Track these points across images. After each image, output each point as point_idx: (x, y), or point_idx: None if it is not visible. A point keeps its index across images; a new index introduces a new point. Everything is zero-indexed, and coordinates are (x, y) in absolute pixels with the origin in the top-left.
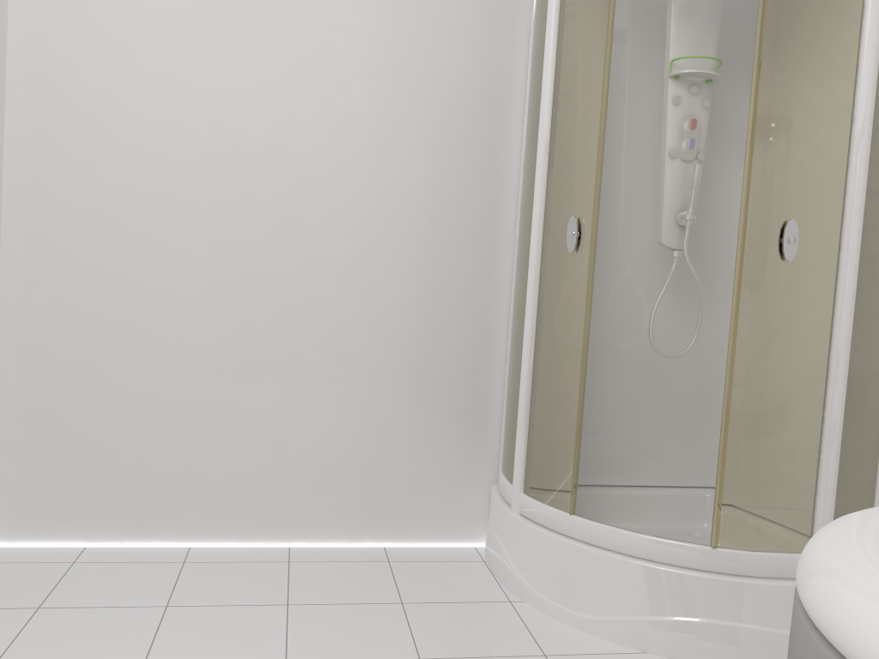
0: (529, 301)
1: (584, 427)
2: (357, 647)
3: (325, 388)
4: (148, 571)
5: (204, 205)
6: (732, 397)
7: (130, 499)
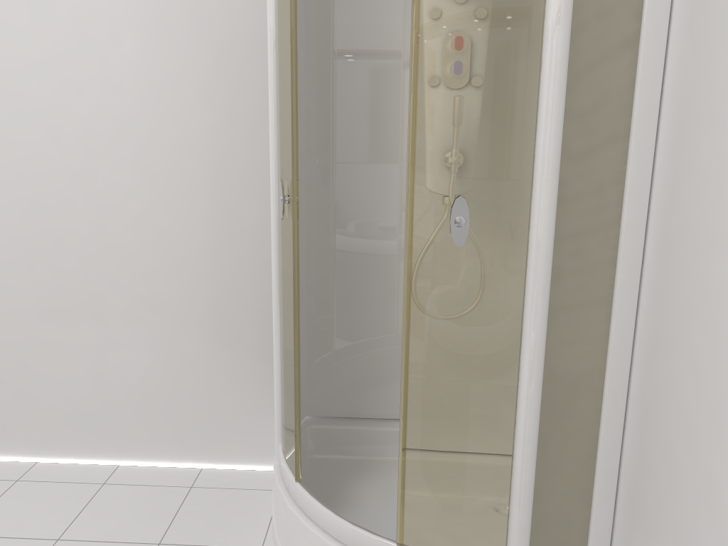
0: (272, 260)
1: (385, 365)
2: None
3: (134, 329)
4: None
5: (5, 167)
6: (409, 394)
7: None
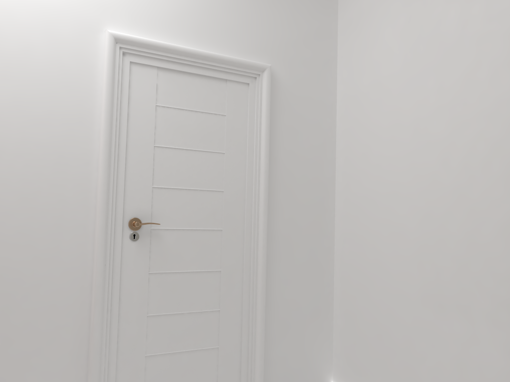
0: None
1: None
2: None
3: (494, 330)
4: None
5: (412, 189)
6: None
7: (382, 380)
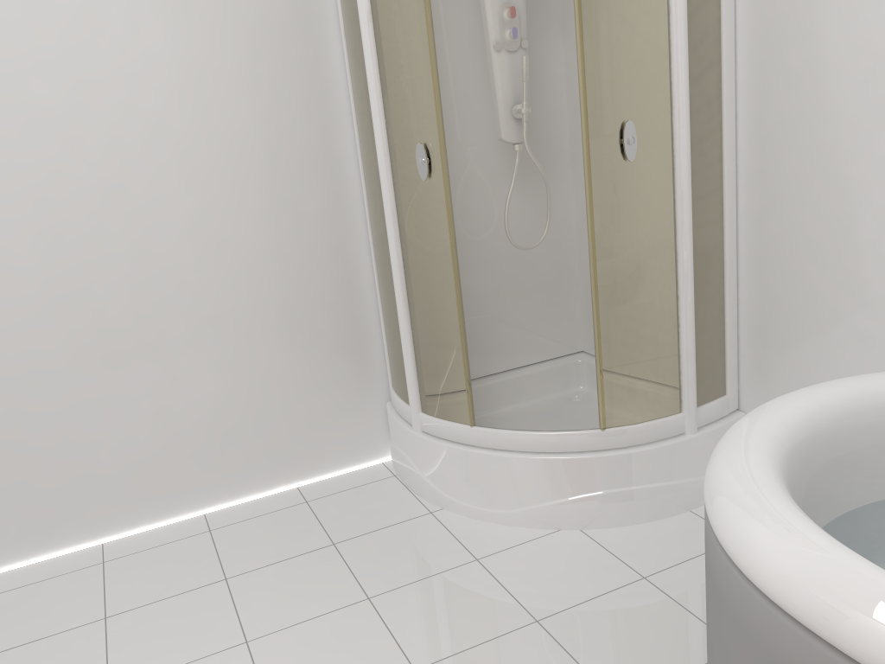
0: (390, 231)
1: None
2: (308, 604)
3: (200, 354)
4: (70, 584)
5: (11, 194)
6: (599, 296)
7: (24, 517)
